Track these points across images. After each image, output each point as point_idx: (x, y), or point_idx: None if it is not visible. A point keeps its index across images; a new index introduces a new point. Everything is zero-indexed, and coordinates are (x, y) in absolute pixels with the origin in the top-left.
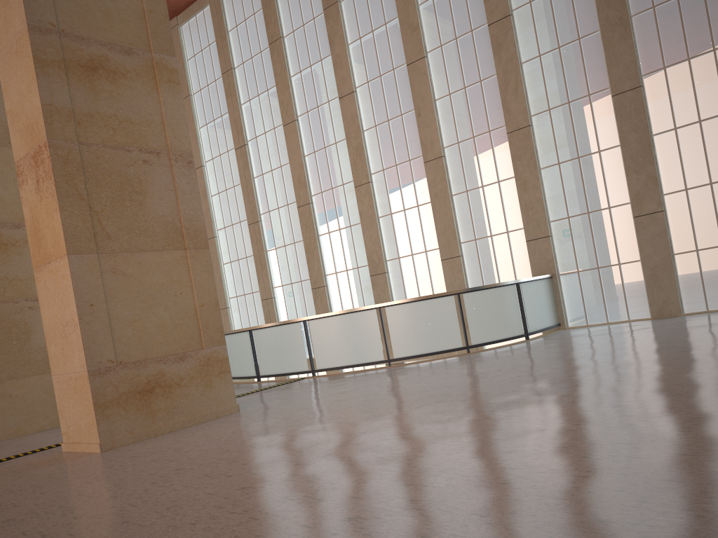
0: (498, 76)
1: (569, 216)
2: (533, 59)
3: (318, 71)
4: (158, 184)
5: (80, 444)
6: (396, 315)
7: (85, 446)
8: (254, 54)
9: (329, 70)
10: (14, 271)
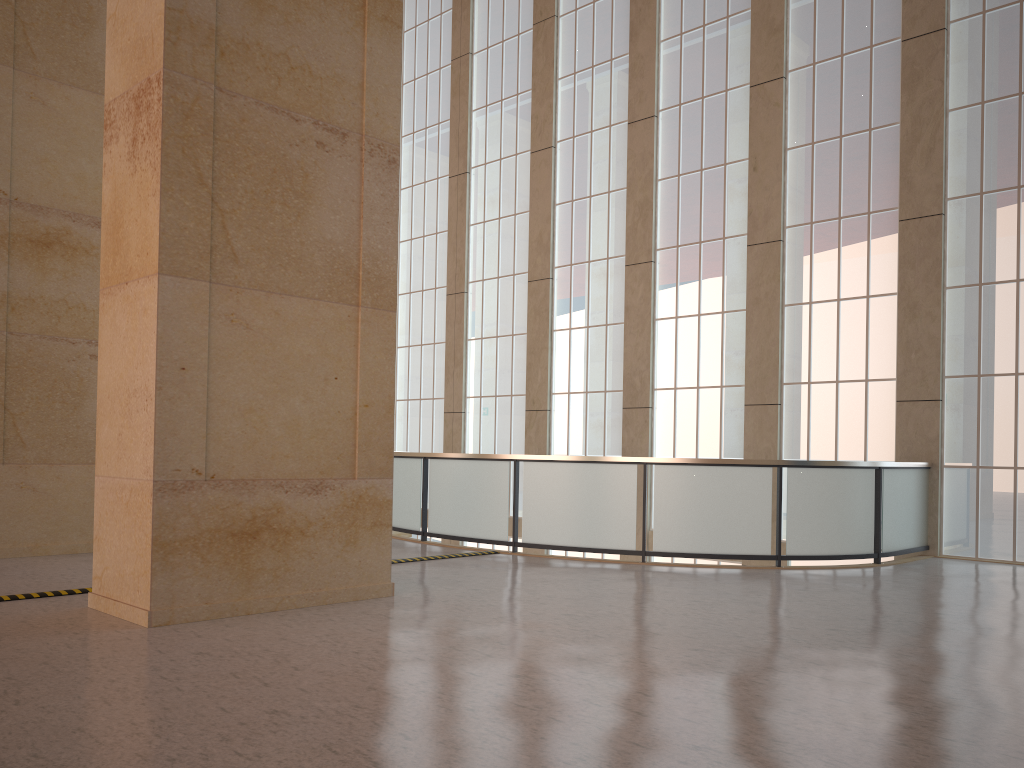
0: (903, 125)
1: (980, 373)
2: (969, 106)
3: (603, 76)
4: (333, 187)
5: (118, 603)
6: (670, 481)
7: (125, 609)
8: (507, 37)
9: (621, 77)
10: (79, 293)
